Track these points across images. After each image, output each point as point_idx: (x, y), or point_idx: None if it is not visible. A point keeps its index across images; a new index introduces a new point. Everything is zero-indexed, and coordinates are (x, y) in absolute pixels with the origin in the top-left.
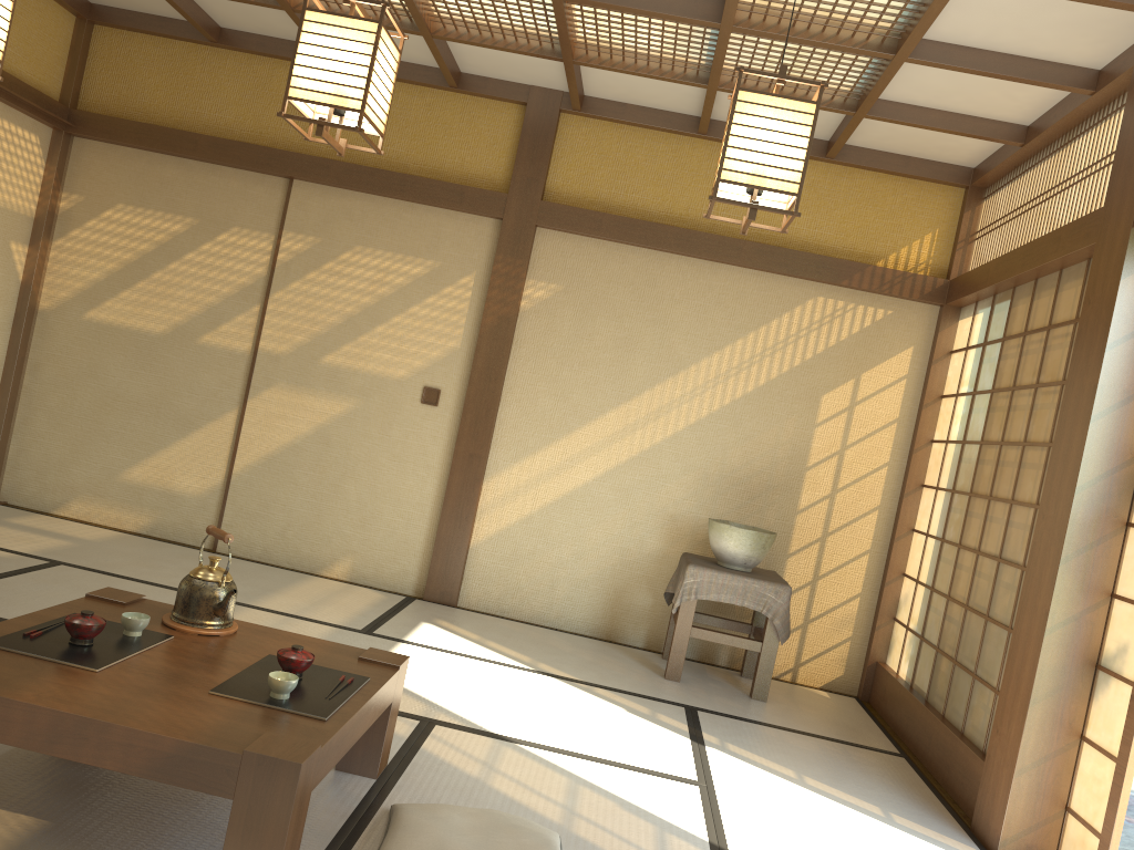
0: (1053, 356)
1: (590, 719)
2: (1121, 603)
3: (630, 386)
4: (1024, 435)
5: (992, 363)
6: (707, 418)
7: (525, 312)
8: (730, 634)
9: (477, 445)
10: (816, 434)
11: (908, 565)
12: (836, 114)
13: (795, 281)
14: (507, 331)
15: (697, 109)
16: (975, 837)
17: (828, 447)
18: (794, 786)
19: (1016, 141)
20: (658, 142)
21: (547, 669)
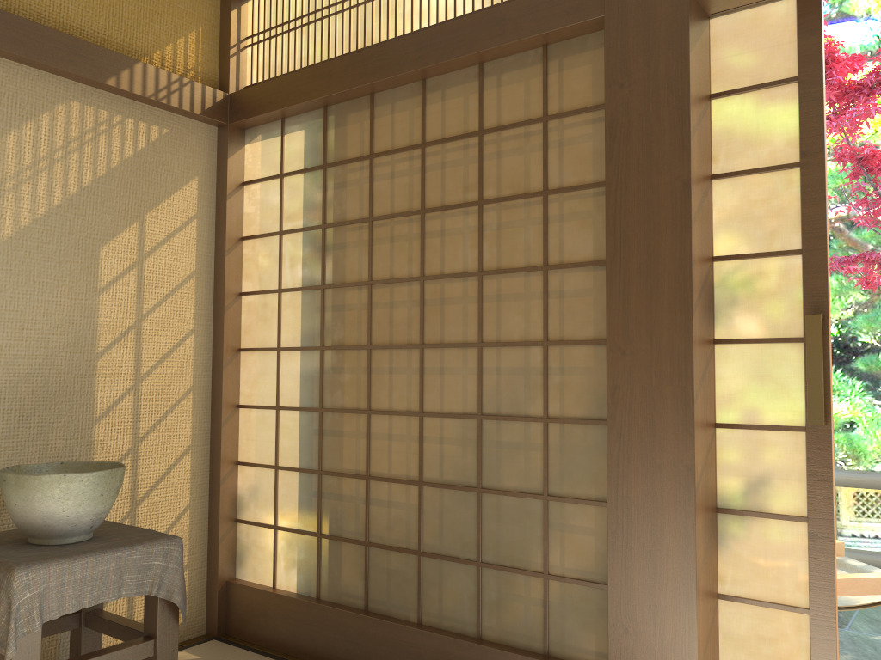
0: (507, 165)
1: None
2: (734, 432)
3: None
4: (479, 263)
5: (356, 187)
6: None
7: None
8: (103, 652)
9: None
10: (103, 304)
11: (244, 450)
12: None
13: (34, 73)
14: None
15: None
16: None
17: (122, 320)
18: None
19: None
20: None
21: None
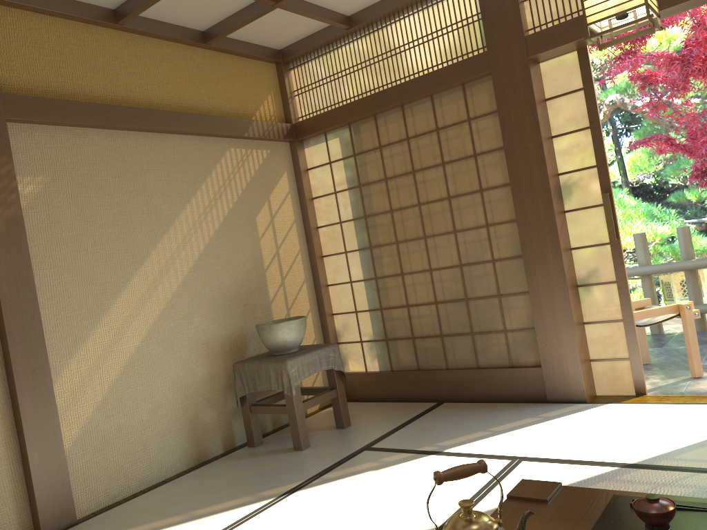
0: (453, 144)
1: (398, 484)
2: (579, 250)
3: (140, 252)
4: (448, 193)
5: (374, 164)
6: (200, 258)
7: (22, 210)
8: (319, 395)
9: (36, 357)
10: (262, 245)
11: (335, 307)
12: (237, 7)
13: (215, 139)
14: (20, 233)
15: (120, 1)
16: (560, 402)
17: (271, 252)
18: (507, 434)
19: (347, 25)
20: (82, 32)
21: (274, 492)
